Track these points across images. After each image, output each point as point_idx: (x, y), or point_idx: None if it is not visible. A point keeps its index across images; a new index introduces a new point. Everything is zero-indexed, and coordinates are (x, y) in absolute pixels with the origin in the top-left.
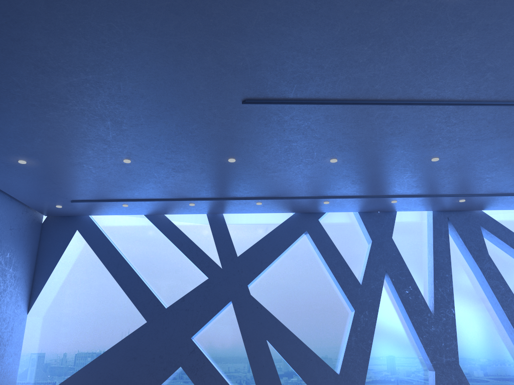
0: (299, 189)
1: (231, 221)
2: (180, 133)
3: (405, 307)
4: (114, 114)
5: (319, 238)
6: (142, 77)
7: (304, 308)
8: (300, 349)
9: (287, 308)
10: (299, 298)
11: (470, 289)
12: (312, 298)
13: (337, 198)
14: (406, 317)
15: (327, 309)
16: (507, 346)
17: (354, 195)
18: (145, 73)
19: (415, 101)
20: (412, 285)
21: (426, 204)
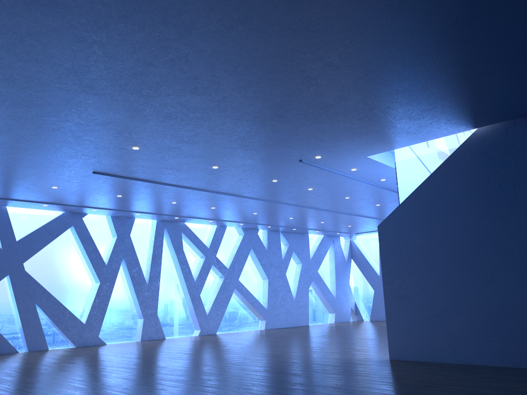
0: (84, 203)
1: (10, 211)
2: (37, 174)
3: (132, 280)
4: (2, 162)
5: (81, 232)
6: (46, 157)
7: (63, 280)
8: (60, 308)
9: (50, 280)
10: (60, 273)
11: (169, 269)
12: (69, 273)
13: (104, 209)
14: (131, 286)
15: (79, 281)
16: (183, 303)
17: (116, 209)
18: (50, 156)
19: (179, 185)
20: (138, 266)
21: (155, 217)
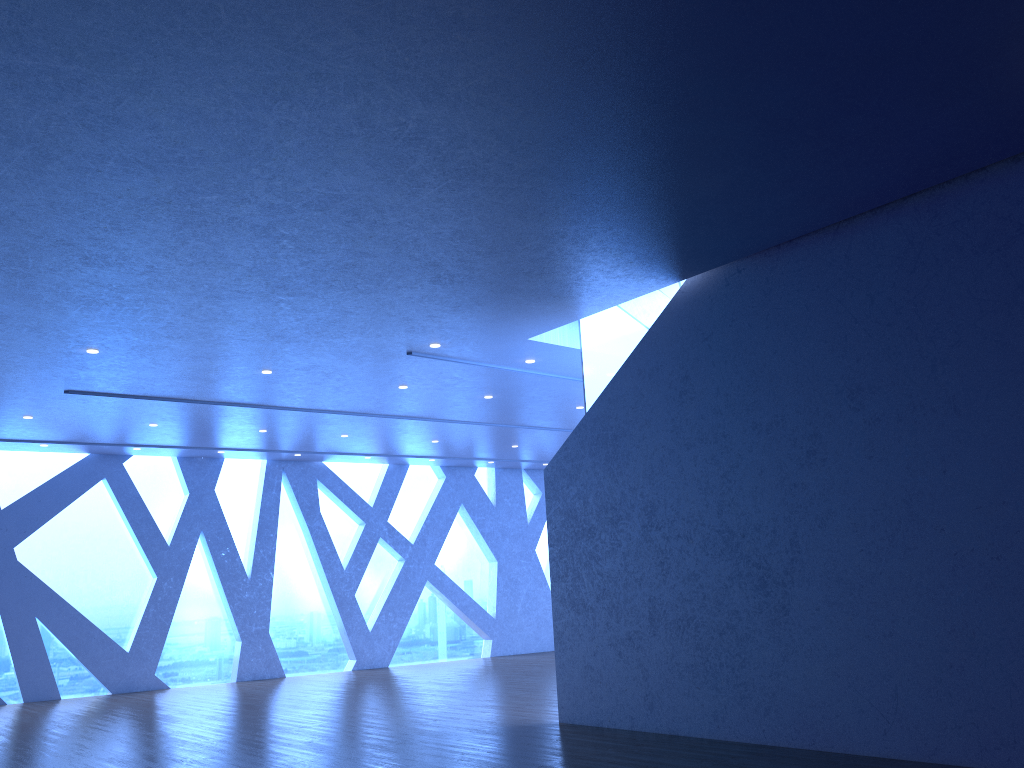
0: (105, 438)
1: None
2: None
3: (219, 571)
4: None
5: (121, 488)
6: None
7: (91, 575)
8: (81, 625)
9: (67, 575)
10: (85, 562)
11: (296, 548)
12: (103, 561)
13: (151, 446)
14: (219, 582)
15: (122, 575)
16: (324, 610)
17: (173, 445)
18: None
19: (239, 404)
20: (230, 546)
21: (259, 455)
